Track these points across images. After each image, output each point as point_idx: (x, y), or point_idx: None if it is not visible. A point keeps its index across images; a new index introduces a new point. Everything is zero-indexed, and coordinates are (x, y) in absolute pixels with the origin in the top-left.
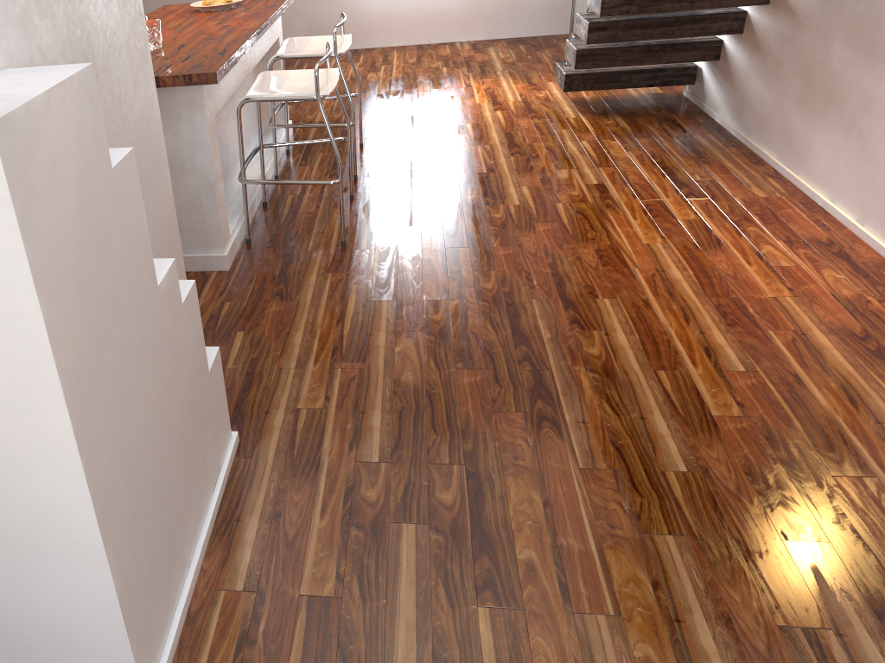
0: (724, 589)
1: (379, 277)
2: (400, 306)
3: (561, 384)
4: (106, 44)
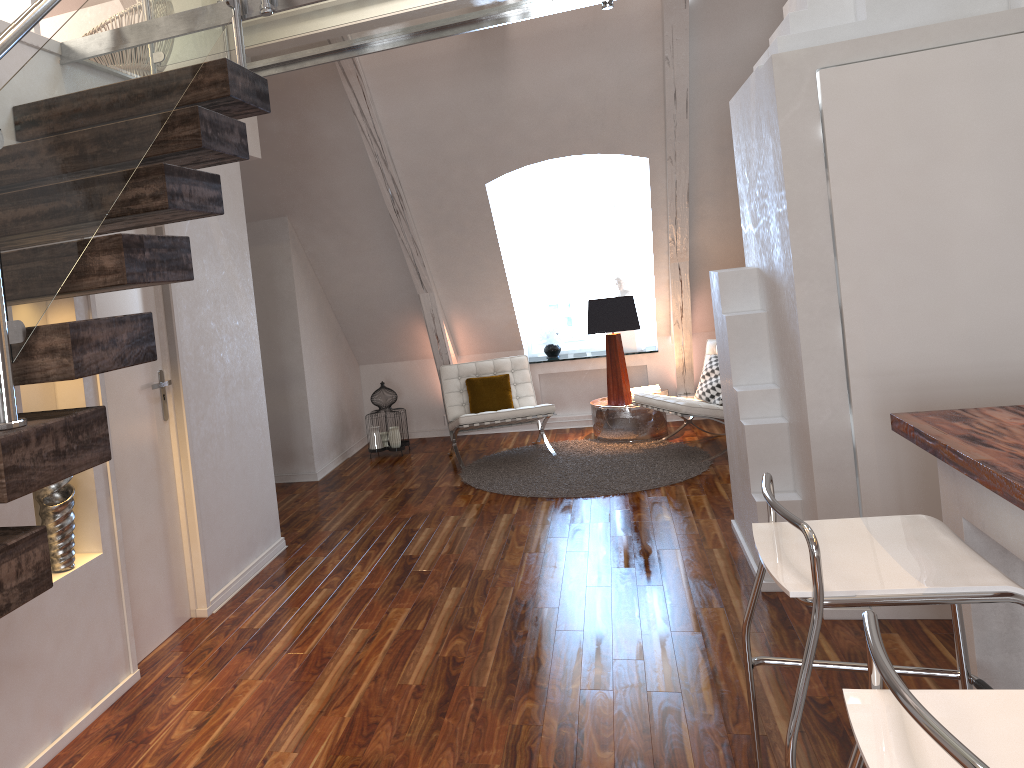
0: (472, 559)
1: (676, 722)
2: (640, 684)
3: (500, 621)
4: (779, 281)
